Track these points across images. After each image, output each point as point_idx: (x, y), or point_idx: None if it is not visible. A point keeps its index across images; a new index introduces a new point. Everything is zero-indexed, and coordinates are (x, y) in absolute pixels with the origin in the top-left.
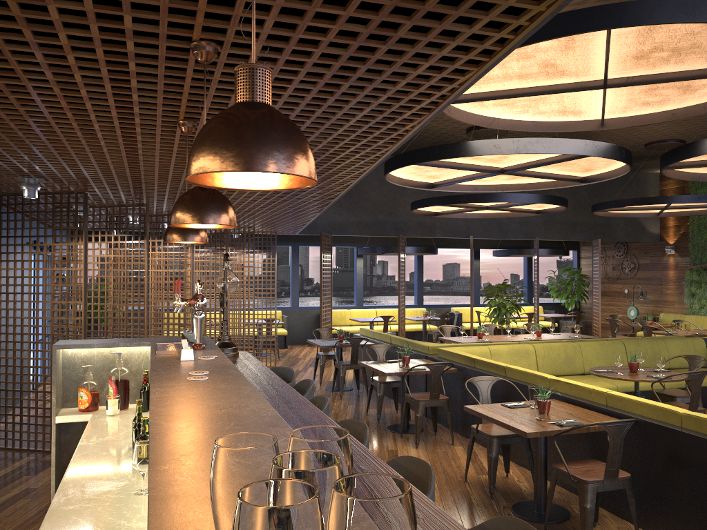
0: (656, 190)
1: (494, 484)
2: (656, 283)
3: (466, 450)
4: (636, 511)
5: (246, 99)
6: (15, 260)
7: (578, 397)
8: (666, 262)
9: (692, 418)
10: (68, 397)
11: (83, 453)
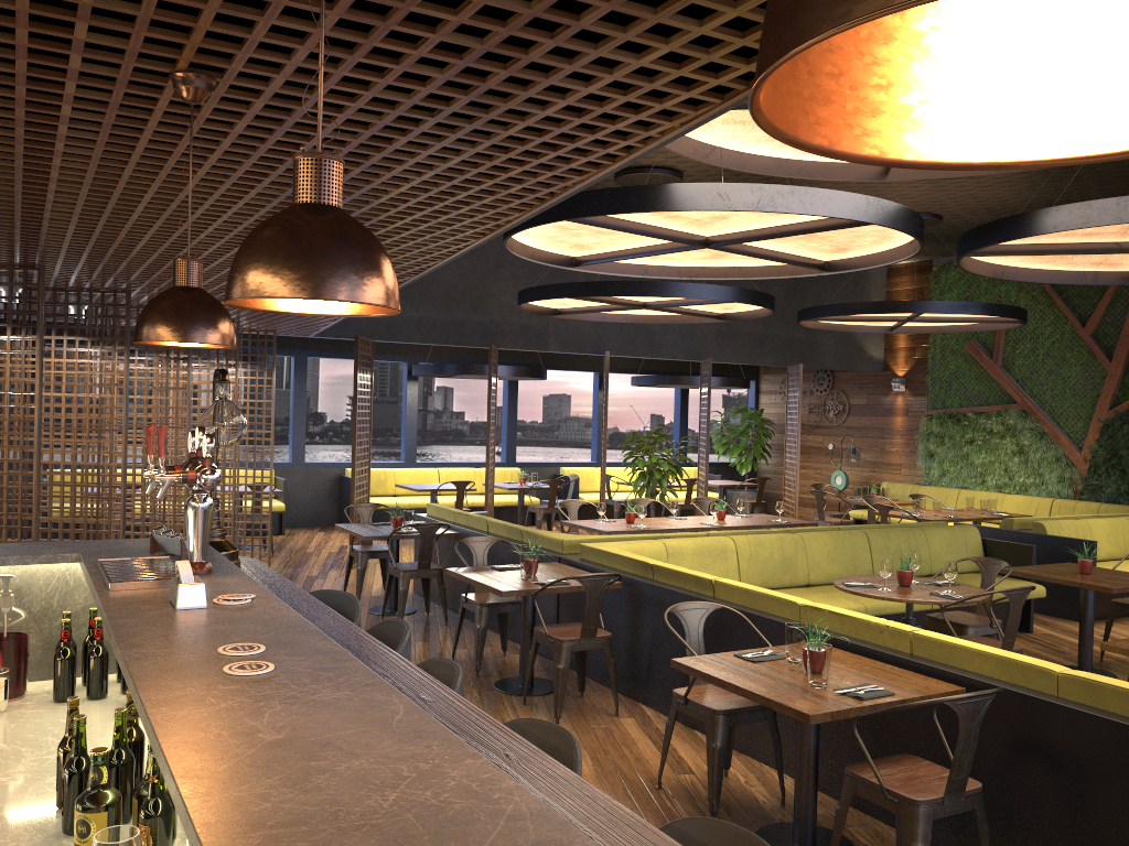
0: (881, 292)
1: (718, 797)
2: (875, 436)
3: (642, 726)
4: None
5: None
6: None
7: (856, 639)
8: (892, 404)
9: (1079, 682)
10: None
11: None
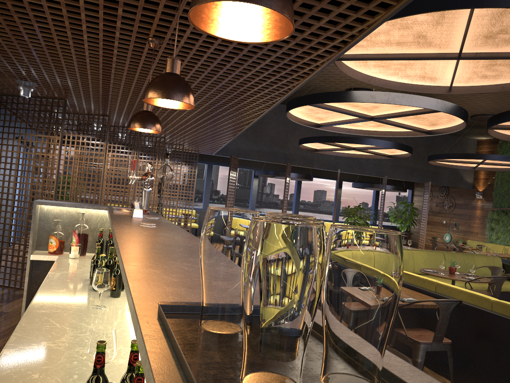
0: (473, 152)
1: None
2: (466, 219)
3: None
4: (453, 368)
5: None
6: (7, 144)
7: (414, 285)
8: (475, 204)
9: (500, 304)
10: (41, 243)
11: (52, 279)
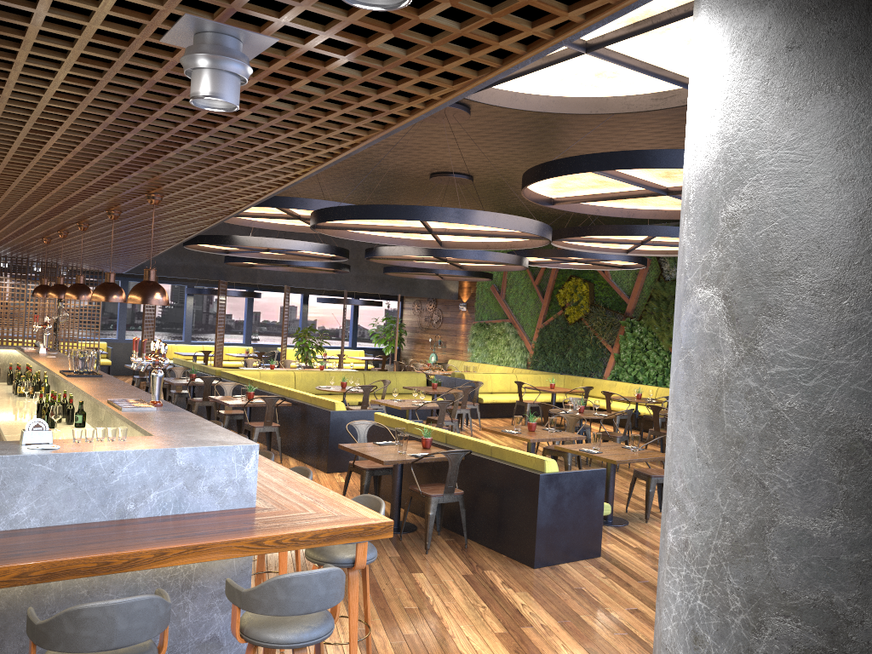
0: None
1: None
2: (453, 335)
3: None
4: (281, 442)
5: (78, 282)
6: None
7: (279, 394)
8: (460, 317)
9: (313, 398)
10: None
11: None
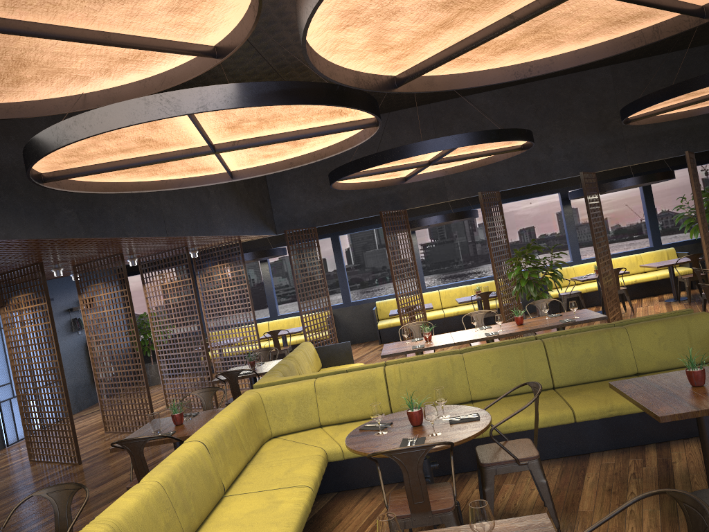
0: None
1: None
2: None
3: None
4: None
5: None
6: None
7: None
8: None
9: None
10: None
11: None
